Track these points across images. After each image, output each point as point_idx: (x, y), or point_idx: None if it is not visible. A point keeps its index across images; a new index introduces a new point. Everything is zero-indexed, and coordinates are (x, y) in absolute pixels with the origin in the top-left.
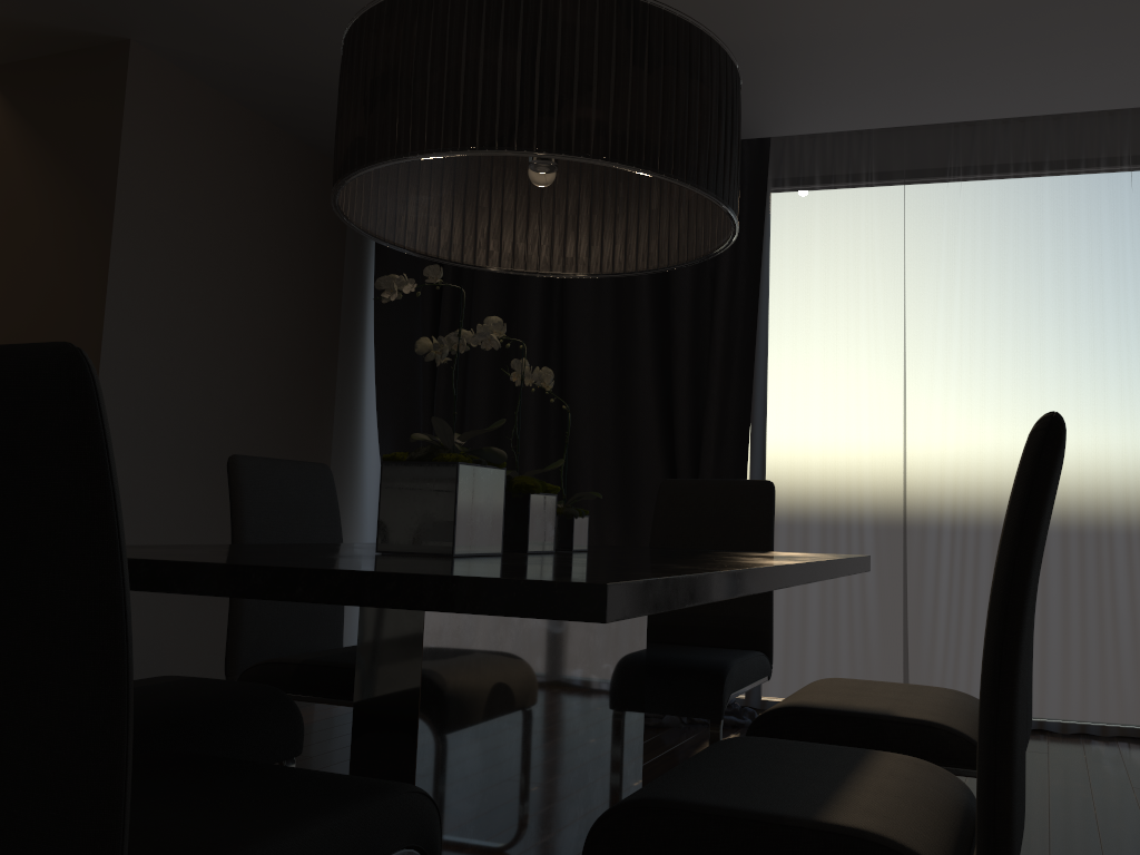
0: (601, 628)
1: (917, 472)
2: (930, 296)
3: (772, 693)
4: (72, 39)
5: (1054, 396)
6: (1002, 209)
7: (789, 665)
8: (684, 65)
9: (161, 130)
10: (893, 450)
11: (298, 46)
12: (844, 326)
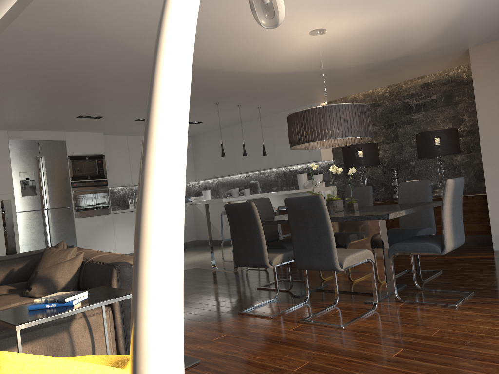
0: (355, 228)
1: None
2: None
3: None
4: (469, 52)
5: None
6: None
7: None
8: (291, 123)
9: (486, 66)
10: None
11: (472, 33)
12: None
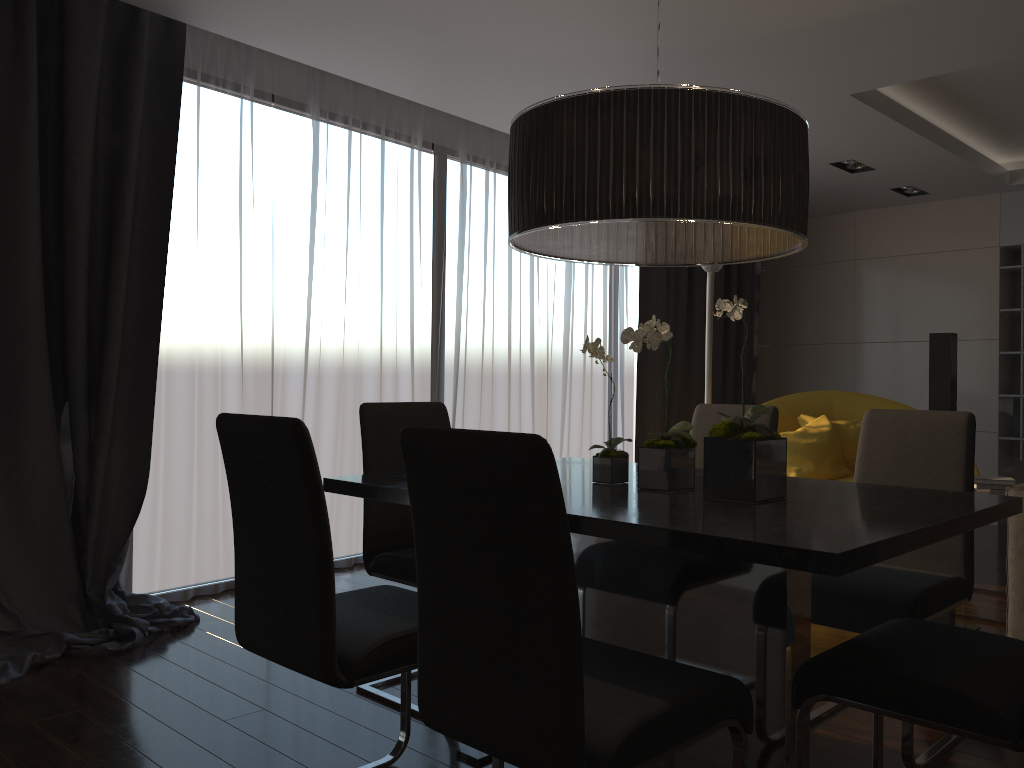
0: None
1: (280, 369)
2: (290, 215)
3: (155, 589)
4: None
5: (374, 312)
6: (348, 156)
7: (168, 558)
8: None
9: None
10: (262, 350)
11: None
12: (220, 229)
